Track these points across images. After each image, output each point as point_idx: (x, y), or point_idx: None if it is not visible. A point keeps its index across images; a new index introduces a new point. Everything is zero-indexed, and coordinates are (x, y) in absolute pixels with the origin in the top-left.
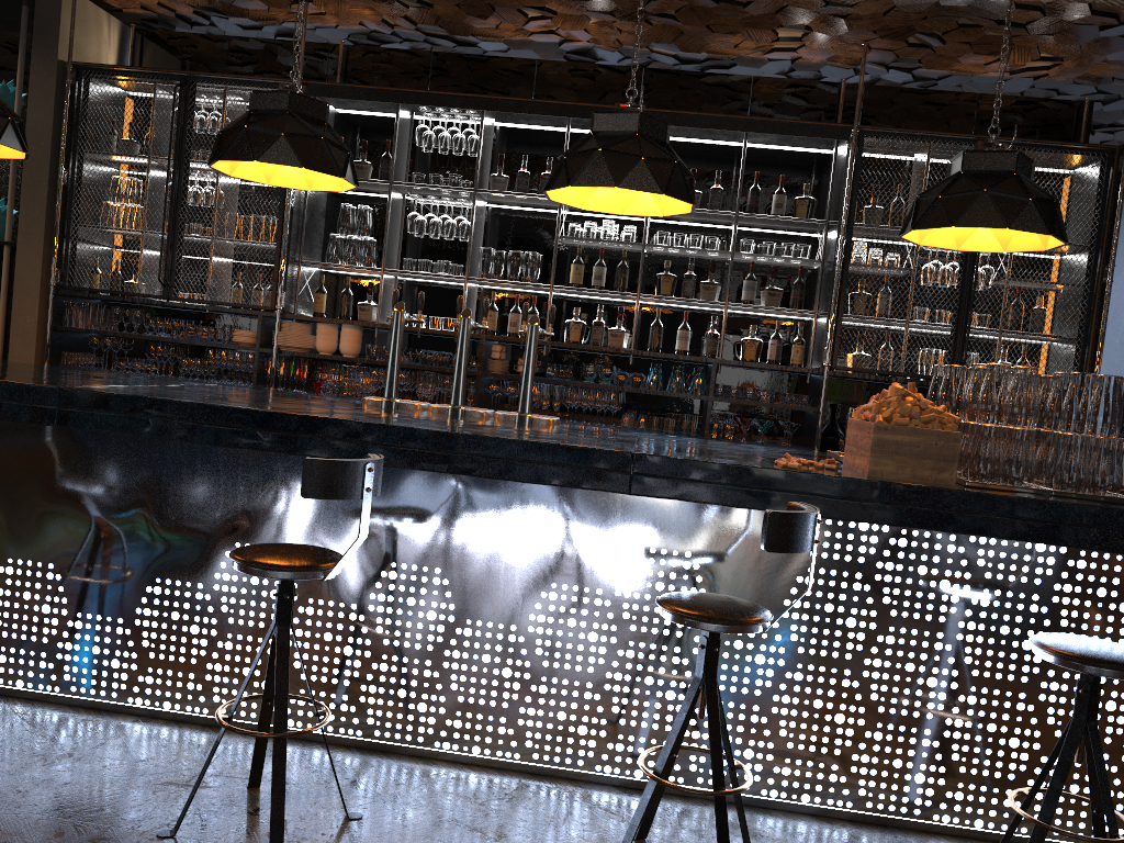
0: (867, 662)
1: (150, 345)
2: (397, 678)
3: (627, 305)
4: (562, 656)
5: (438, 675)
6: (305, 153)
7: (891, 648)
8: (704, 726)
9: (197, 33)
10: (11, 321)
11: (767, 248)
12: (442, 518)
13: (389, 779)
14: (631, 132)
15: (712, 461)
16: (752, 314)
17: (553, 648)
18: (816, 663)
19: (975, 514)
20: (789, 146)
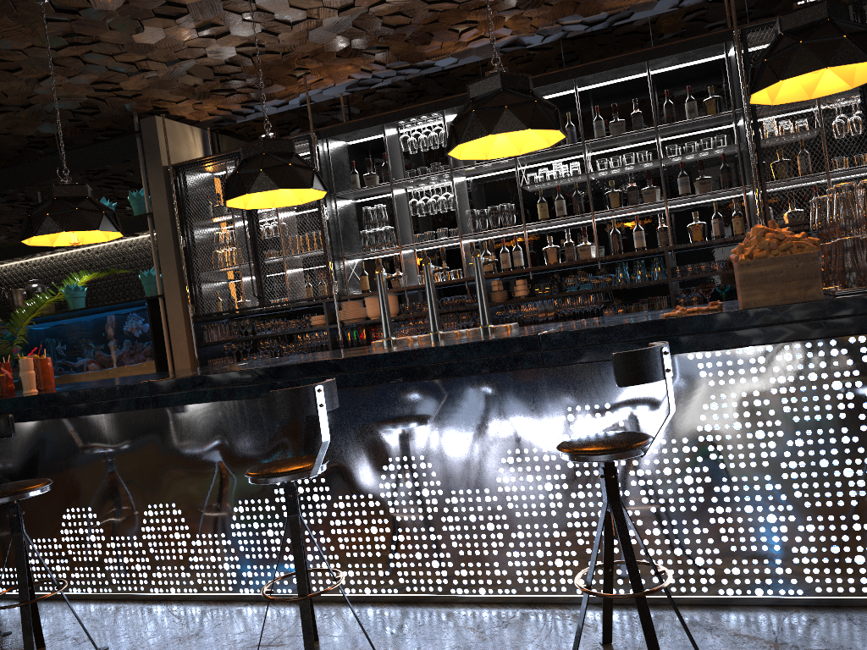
0: (785, 466)
1: (259, 341)
2: (413, 545)
3: (591, 224)
4: (529, 506)
5: (442, 537)
6: (279, 178)
7: (802, 449)
8: (655, 543)
9: (248, 120)
10: (172, 347)
11: (689, 147)
12: (416, 417)
13: (414, 622)
14: (497, 90)
15: (603, 326)
16: (695, 203)
17: (520, 501)
18: (738, 475)
19: (842, 317)
20: (691, 61)
